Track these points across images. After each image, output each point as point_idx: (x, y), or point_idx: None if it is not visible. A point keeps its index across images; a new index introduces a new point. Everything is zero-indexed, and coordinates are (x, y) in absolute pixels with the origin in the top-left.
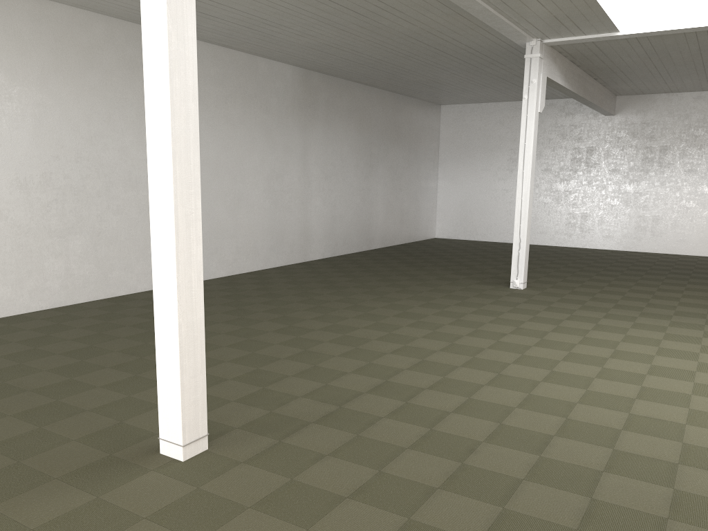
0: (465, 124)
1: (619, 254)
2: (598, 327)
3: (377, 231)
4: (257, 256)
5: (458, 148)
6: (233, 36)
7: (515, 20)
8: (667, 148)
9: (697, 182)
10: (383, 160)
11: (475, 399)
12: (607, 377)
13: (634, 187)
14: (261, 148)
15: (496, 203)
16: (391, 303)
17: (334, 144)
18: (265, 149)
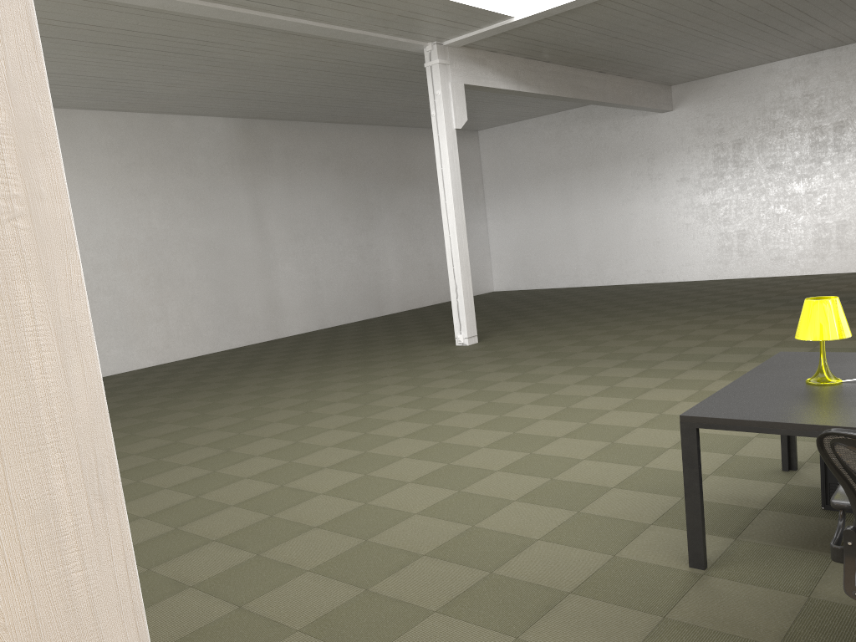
0: (507, 150)
1: (694, 285)
2: (464, 383)
3: (392, 293)
4: (201, 339)
5: (504, 179)
6: (103, 99)
7: (365, 28)
8: (741, 141)
9: (785, 180)
10: (388, 208)
11: (141, 482)
12: (346, 444)
13: (709, 198)
14: (188, 217)
15: (555, 240)
16: (274, 379)
17: (305, 198)
18: (196, 217)
